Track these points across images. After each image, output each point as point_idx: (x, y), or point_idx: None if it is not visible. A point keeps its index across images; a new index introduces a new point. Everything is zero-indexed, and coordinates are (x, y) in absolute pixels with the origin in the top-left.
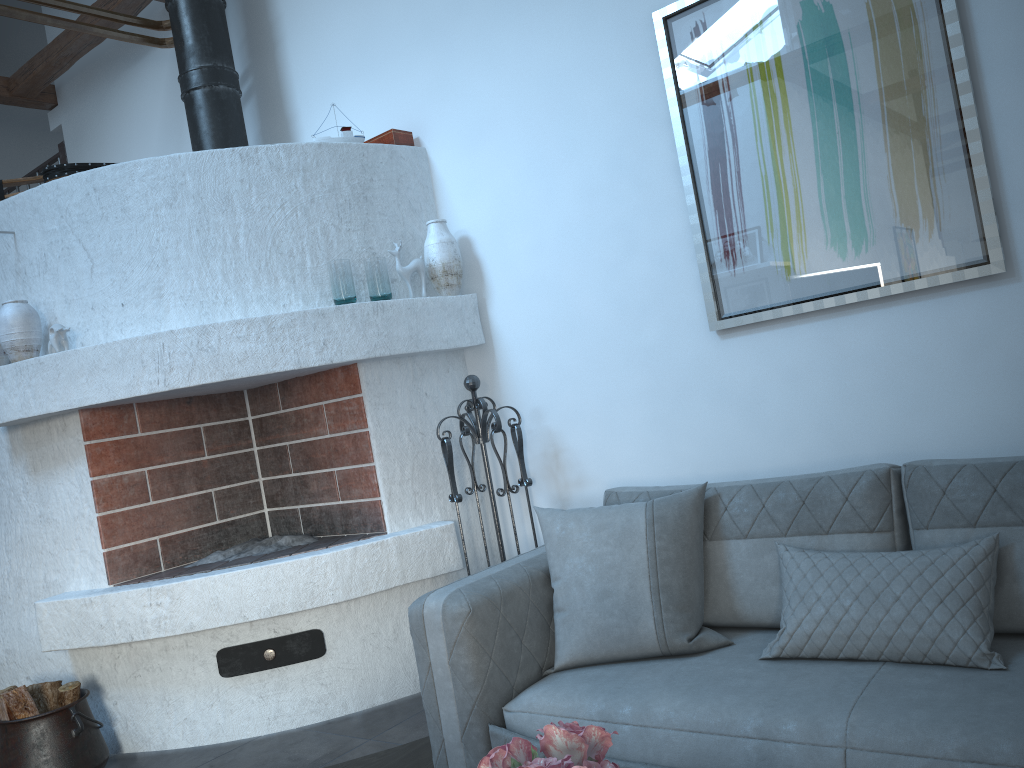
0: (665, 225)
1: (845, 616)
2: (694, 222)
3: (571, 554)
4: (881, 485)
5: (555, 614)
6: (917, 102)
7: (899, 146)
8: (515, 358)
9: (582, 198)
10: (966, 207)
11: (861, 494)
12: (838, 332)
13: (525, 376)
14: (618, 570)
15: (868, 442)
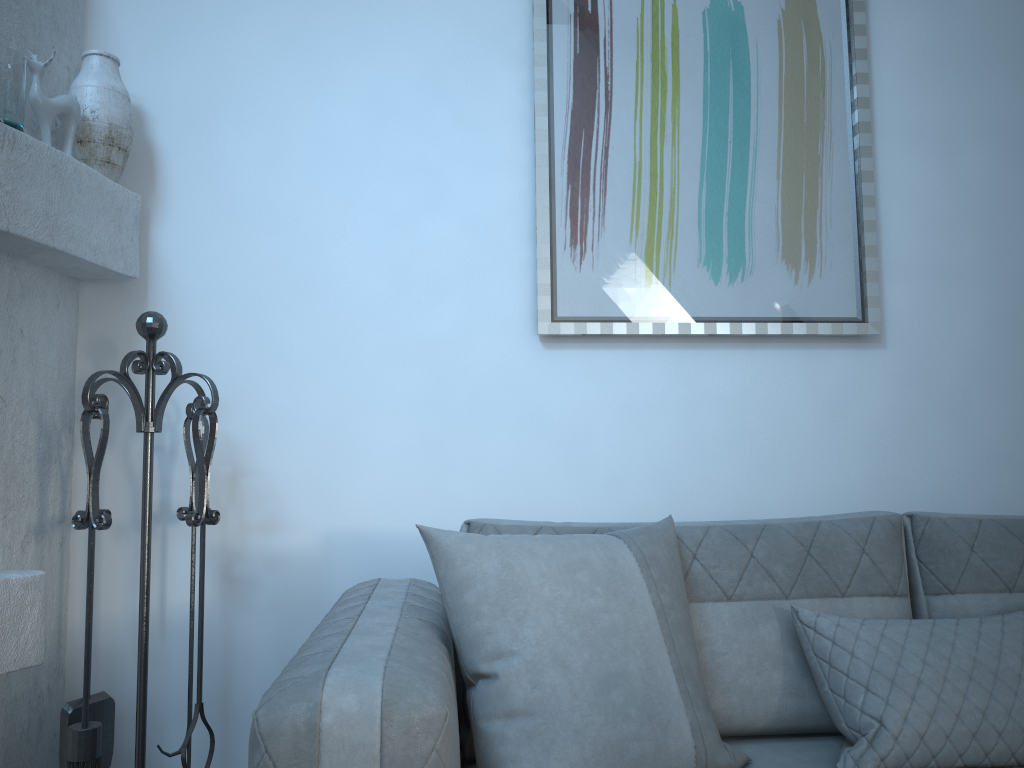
0: (492, 184)
1: (966, 704)
2: (542, 190)
3: (534, 610)
4: (897, 536)
5: (493, 724)
6: (819, 137)
7: (796, 176)
8: (188, 315)
9: (370, 113)
10: (852, 259)
11: (880, 545)
12: (695, 367)
13: (202, 347)
14: (624, 639)
15: (710, 504)
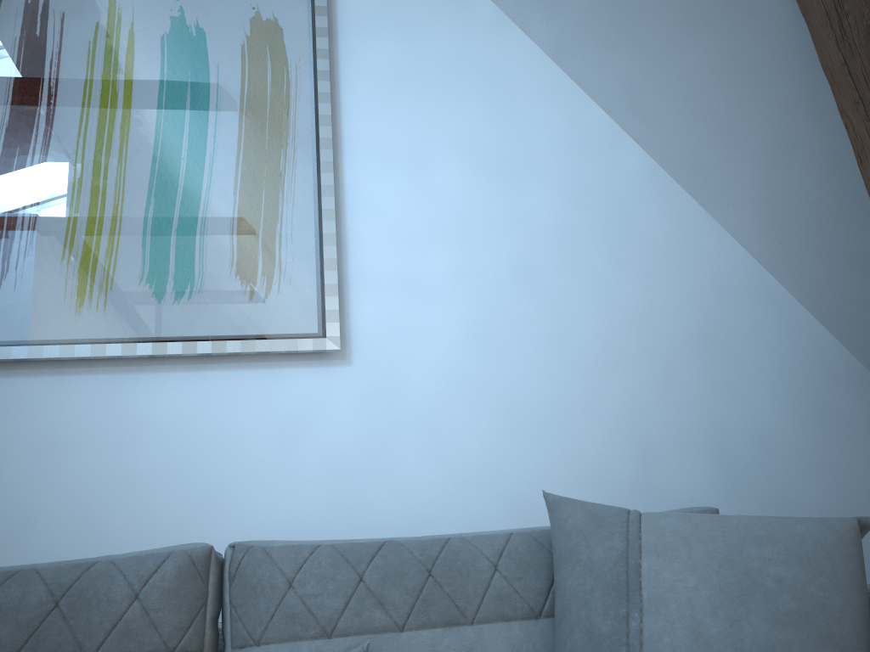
0: None
1: None
2: None
3: None
4: (197, 574)
5: None
6: (278, 153)
7: (251, 191)
8: None
9: None
10: (311, 272)
11: (163, 588)
12: (131, 392)
13: None
14: None
15: (140, 548)
